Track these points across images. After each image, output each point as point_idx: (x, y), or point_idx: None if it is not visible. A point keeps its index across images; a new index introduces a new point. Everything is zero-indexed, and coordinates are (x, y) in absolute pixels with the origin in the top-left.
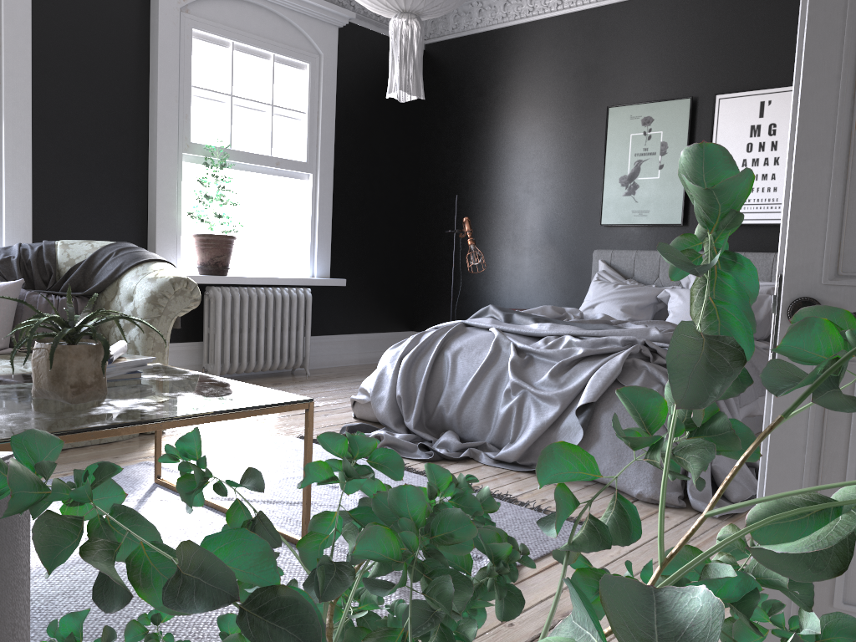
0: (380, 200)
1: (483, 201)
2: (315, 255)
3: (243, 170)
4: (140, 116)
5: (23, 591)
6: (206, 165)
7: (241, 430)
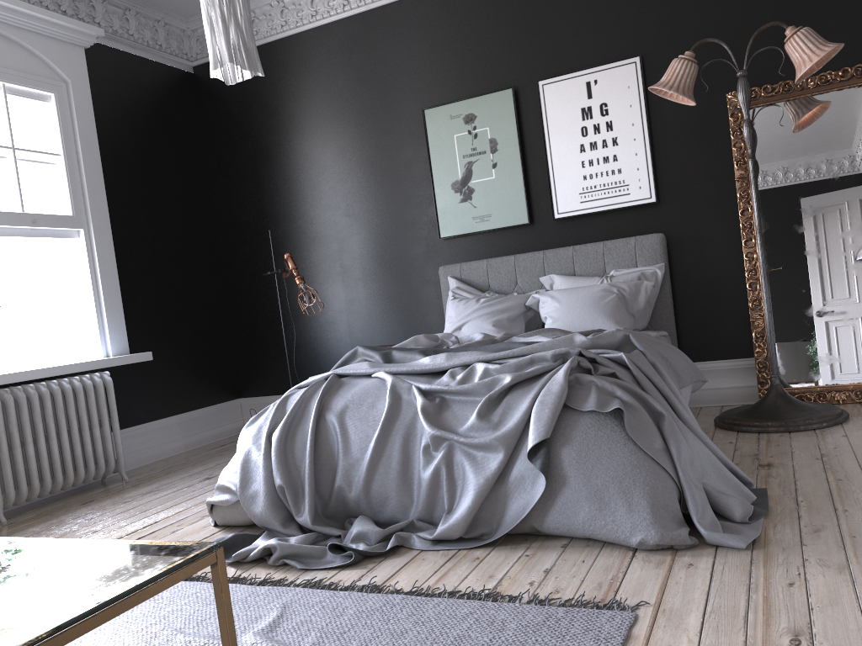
0: (174, 251)
1: (298, 235)
2: (106, 329)
3: None
4: None
5: None
6: None
7: None
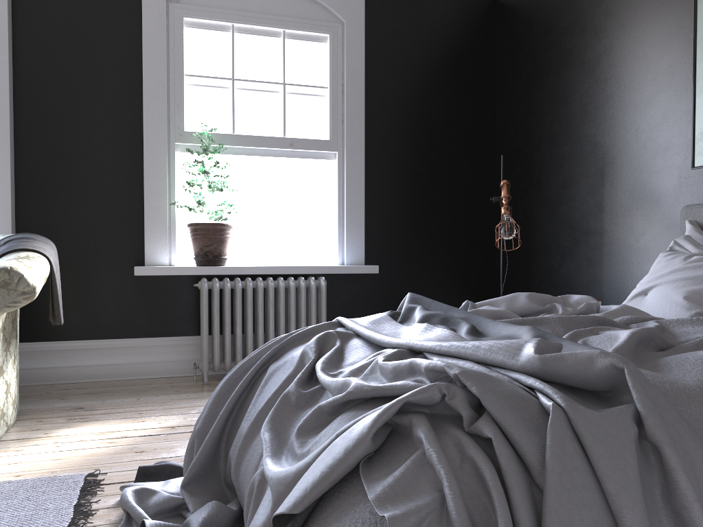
0: (439, 175)
1: (555, 161)
2: (344, 240)
3: (252, 154)
4: (134, 112)
5: None
6: (189, 151)
7: (63, 453)
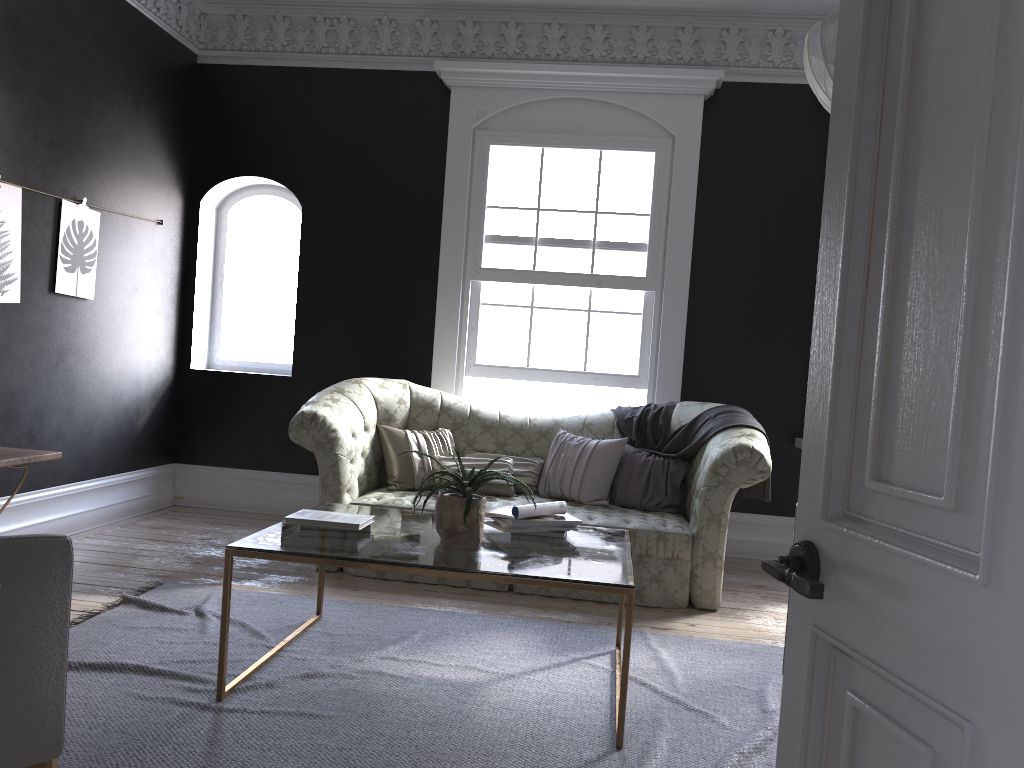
0: None
1: None
2: None
3: None
4: (810, 268)
5: (53, 612)
6: None
7: None
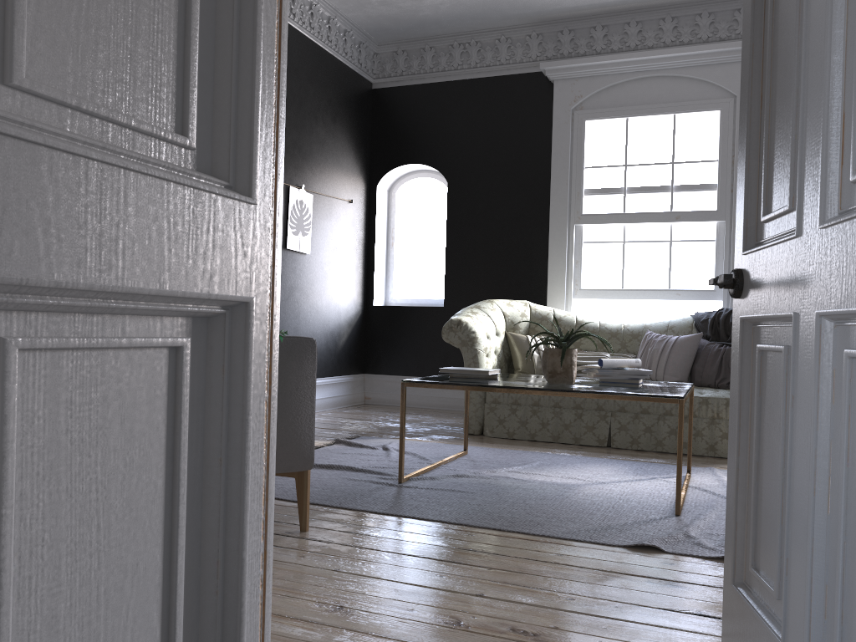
0: None
1: None
2: None
3: None
4: None
5: (307, 381)
6: None
7: None
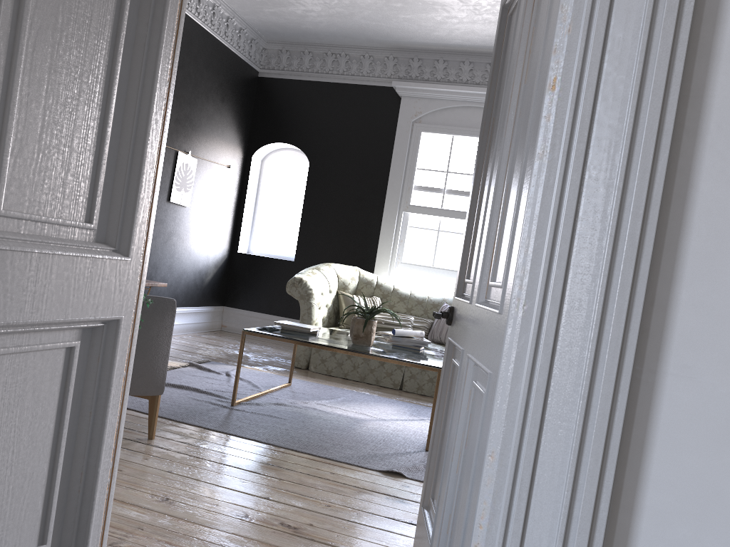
0: None
1: None
2: None
3: None
4: None
5: (166, 330)
6: None
7: None
